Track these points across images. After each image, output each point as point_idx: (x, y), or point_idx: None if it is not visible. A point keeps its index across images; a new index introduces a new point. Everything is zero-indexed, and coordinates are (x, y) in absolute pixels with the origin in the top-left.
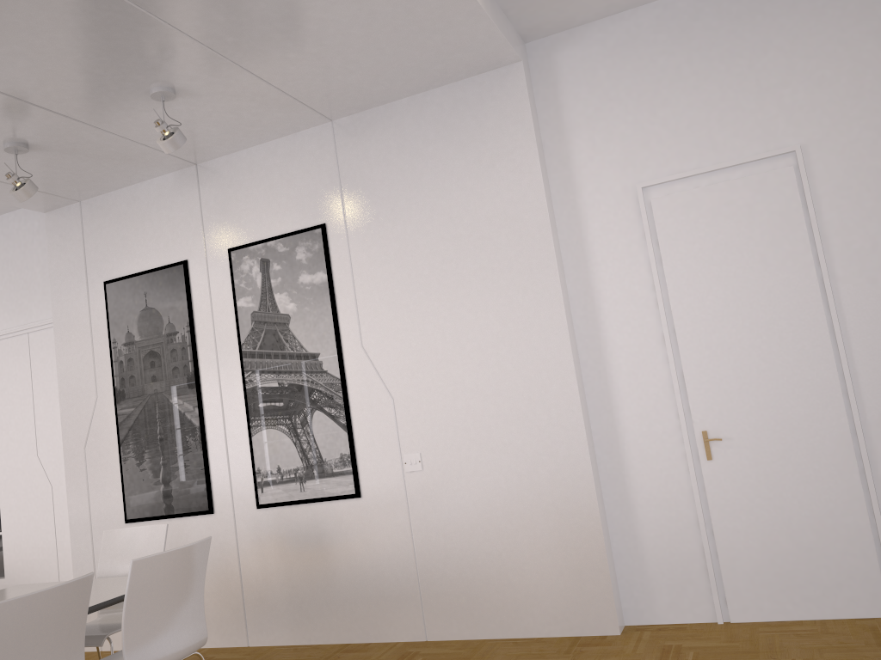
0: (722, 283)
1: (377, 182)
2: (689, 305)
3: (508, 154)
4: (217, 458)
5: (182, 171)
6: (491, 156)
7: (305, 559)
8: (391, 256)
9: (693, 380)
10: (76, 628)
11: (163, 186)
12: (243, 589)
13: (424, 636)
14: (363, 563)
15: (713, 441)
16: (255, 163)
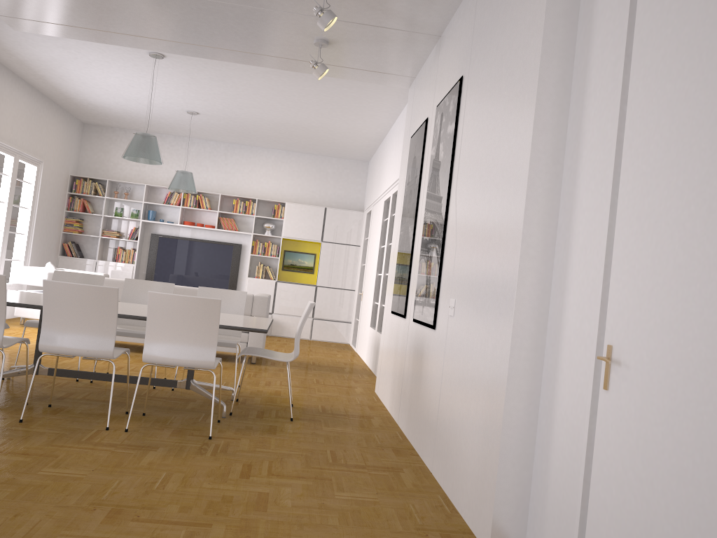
0: (671, 111)
1: (483, 28)
2: (636, 150)
3: None
4: (411, 276)
5: (437, 44)
6: None
7: (416, 371)
8: (476, 103)
9: (617, 266)
10: (107, 314)
11: (431, 58)
12: (402, 380)
13: (431, 468)
14: (427, 387)
15: (613, 363)
16: (453, 28)
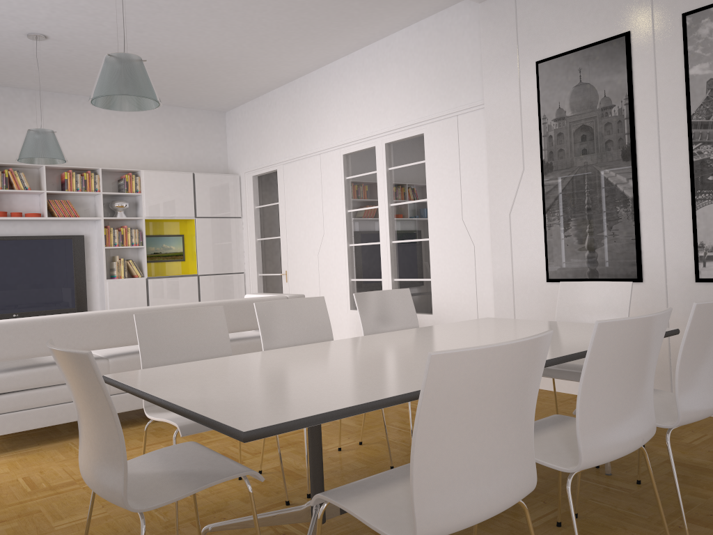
0: None
1: None
2: None
3: None
4: (650, 230)
5: None
6: None
7: None
8: None
9: None
10: (652, 361)
11: None
12: (671, 356)
13: None
14: None
15: None
16: None
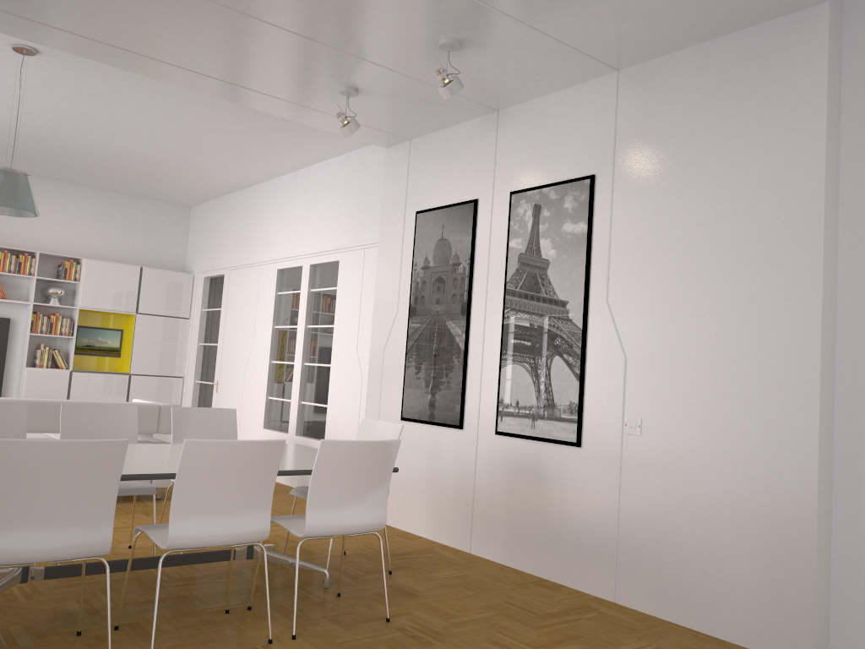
0: None
1: (649, 136)
2: None
3: (791, 110)
4: (472, 381)
5: (486, 116)
6: (771, 113)
7: (525, 491)
8: (649, 213)
9: None
10: (266, 478)
11: (470, 129)
12: (474, 502)
13: (613, 597)
14: (572, 510)
15: None
16: (544, 111)
